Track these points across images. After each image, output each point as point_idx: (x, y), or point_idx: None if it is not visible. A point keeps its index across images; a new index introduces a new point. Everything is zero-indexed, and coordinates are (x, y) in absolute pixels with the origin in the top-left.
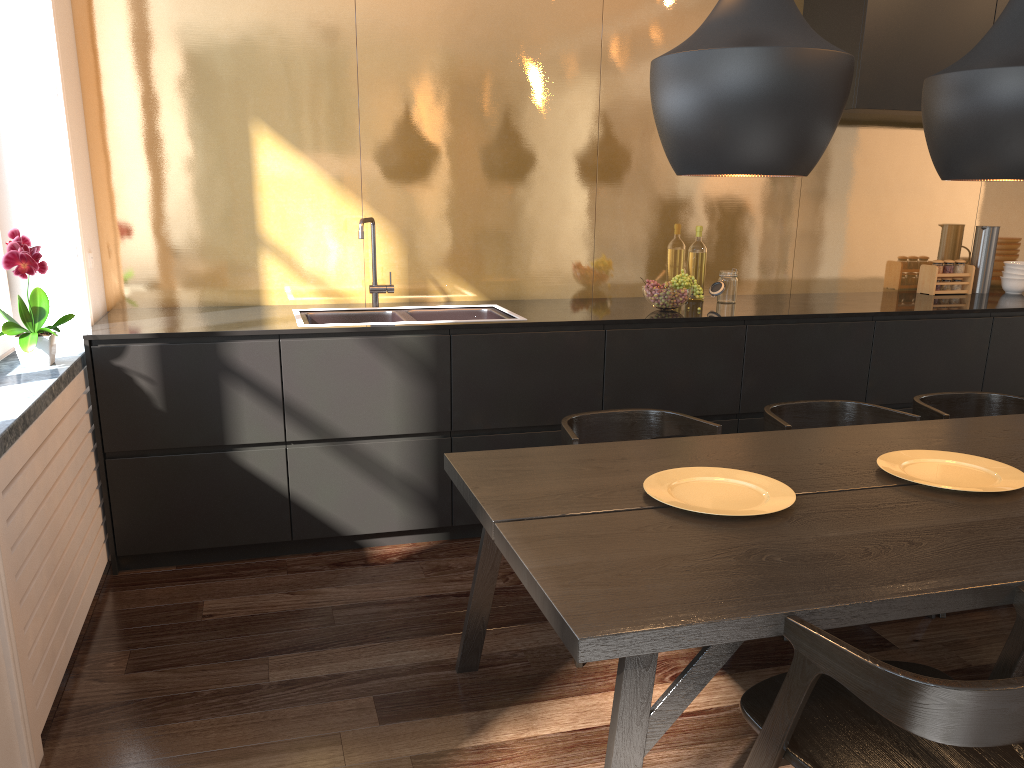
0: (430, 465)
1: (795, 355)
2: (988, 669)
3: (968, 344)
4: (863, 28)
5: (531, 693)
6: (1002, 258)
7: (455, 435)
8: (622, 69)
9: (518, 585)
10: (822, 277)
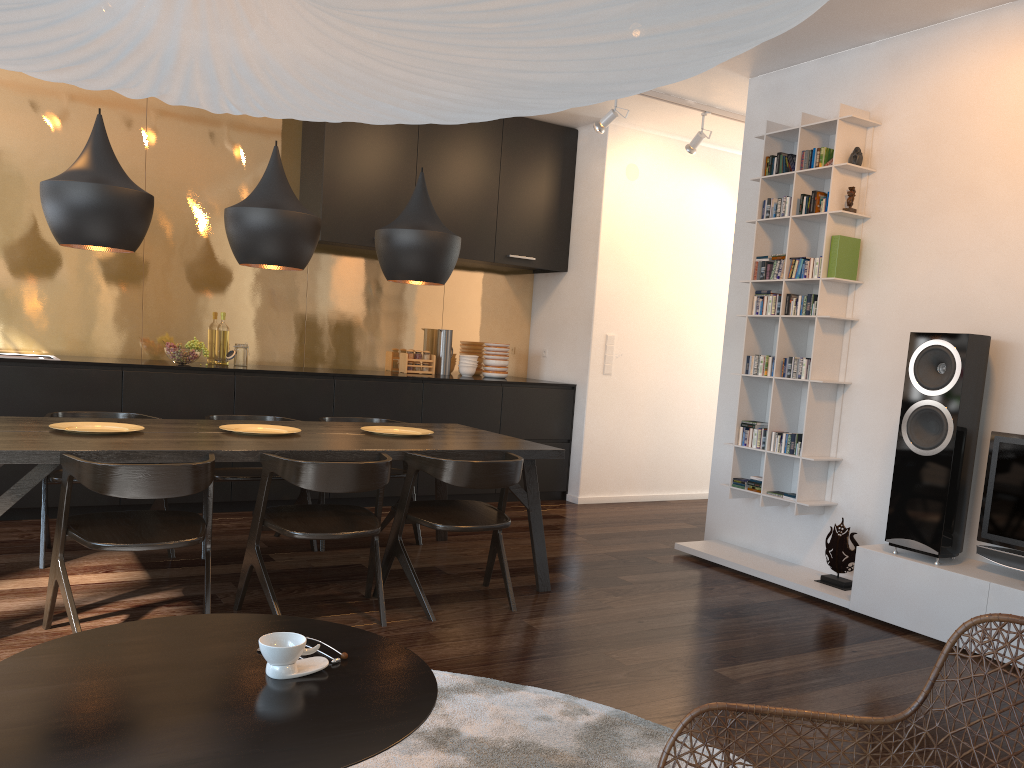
0: None
1: (275, 399)
2: (322, 567)
3: (407, 400)
4: (322, 190)
5: None
6: (465, 353)
7: None
8: (162, 201)
9: (29, 539)
10: (328, 357)
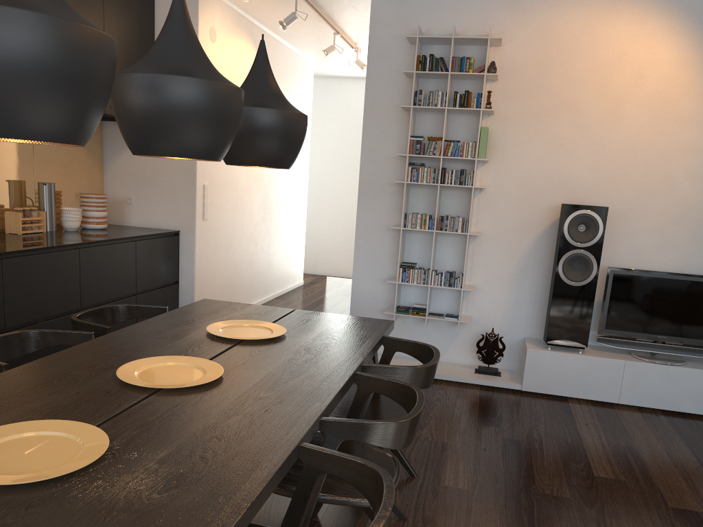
0: None
1: None
2: None
3: (68, 270)
4: None
5: None
6: (56, 205)
7: None
8: None
9: None
10: None
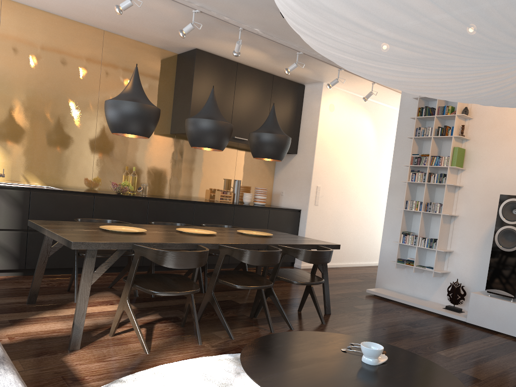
0: (17, 243)
1: (166, 213)
2: None
3: (226, 215)
4: (190, 107)
5: (56, 307)
6: (244, 192)
7: (29, 231)
8: None
9: (53, 286)
10: (181, 191)
